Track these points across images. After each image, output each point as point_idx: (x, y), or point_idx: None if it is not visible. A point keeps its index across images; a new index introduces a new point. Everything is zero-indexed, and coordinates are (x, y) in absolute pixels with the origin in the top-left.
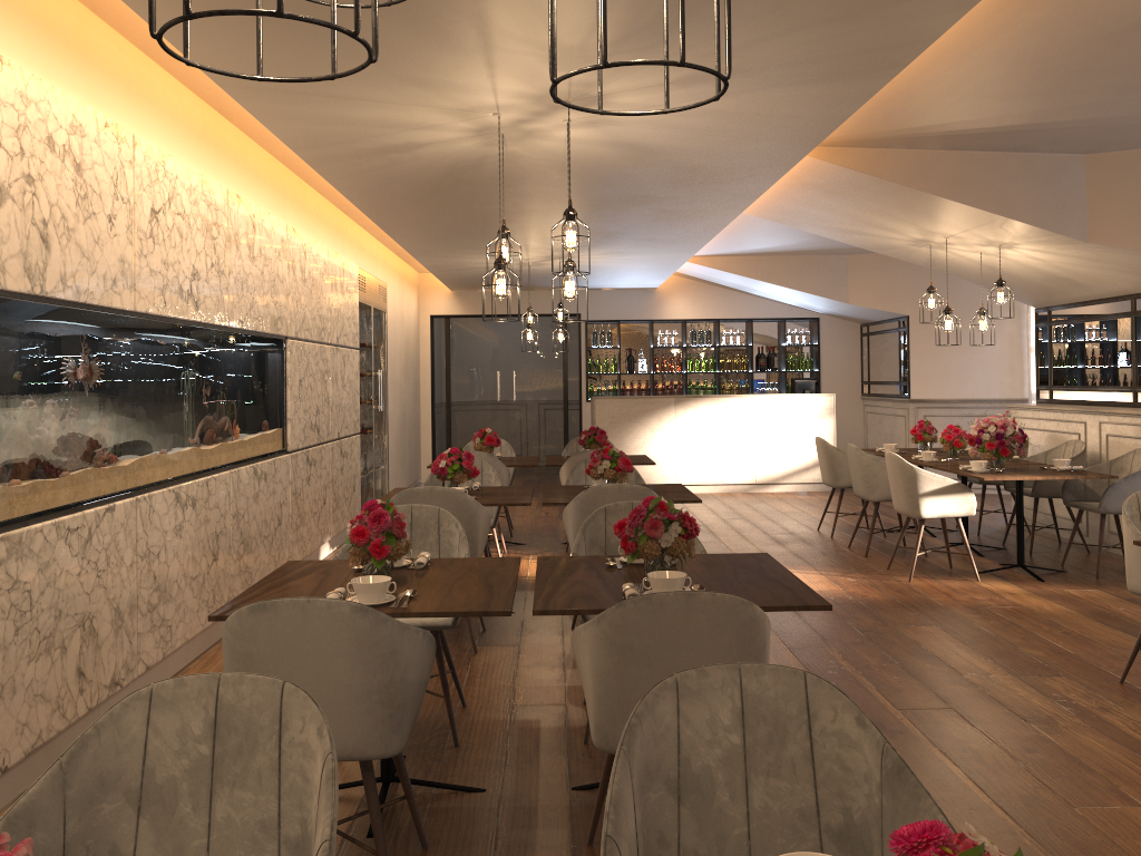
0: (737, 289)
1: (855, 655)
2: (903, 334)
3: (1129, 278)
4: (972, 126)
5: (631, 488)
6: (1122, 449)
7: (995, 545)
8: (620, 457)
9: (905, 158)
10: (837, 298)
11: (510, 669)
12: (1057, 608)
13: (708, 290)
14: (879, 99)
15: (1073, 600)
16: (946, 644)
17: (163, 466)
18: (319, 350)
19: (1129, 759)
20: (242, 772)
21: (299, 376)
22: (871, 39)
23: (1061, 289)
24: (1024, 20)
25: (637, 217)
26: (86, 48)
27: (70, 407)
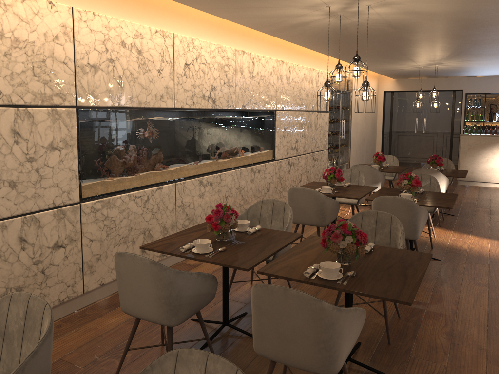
0: None
1: None
2: None
3: None
4: None
5: (400, 199)
6: None
7: None
8: (413, 179)
9: None
10: None
11: None
12: None
13: None
14: None
15: None
16: None
17: (193, 170)
18: (298, 114)
19: None
20: (30, 336)
21: (283, 126)
22: None
23: None
24: None
25: (460, 44)
26: (146, 0)
27: (137, 149)
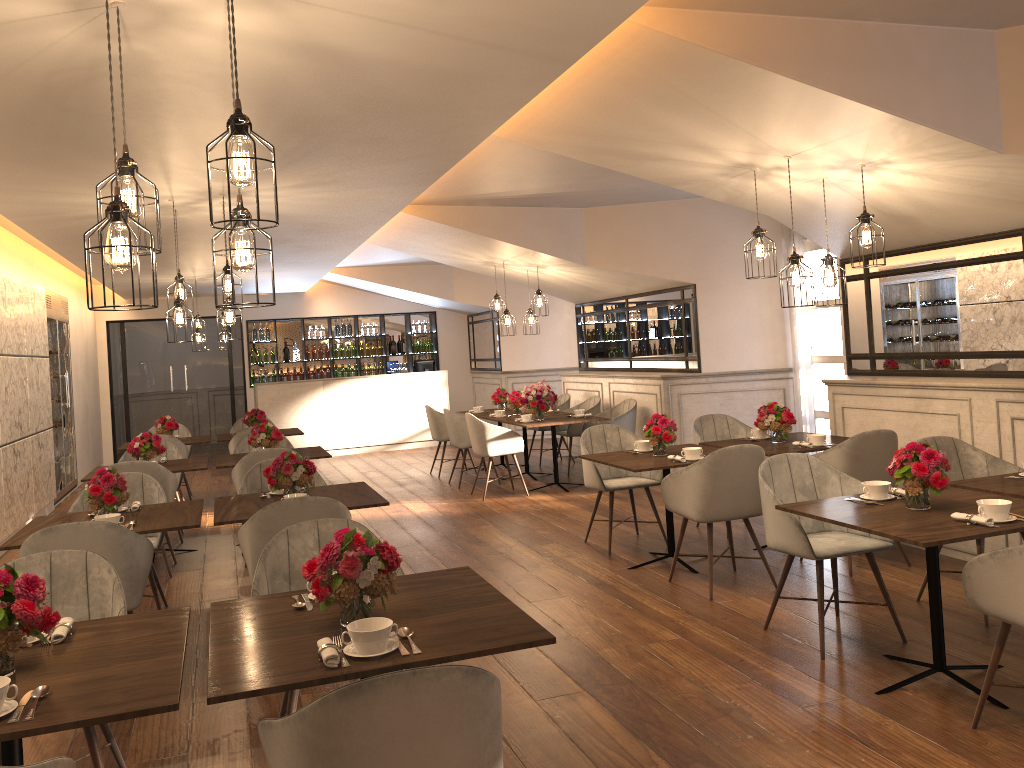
0: (370, 291)
1: (434, 547)
2: (495, 323)
3: (619, 286)
4: (503, 195)
5: (280, 450)
6: (621, 400)
7: (548, 472)
8: (273, 430)
9: (466, 212)
10: (446, 297)
11: (198, 582)
12: (570, 506)
13: (347, 292)
14: (438, 182)
15: (581, 500)
16: (493, 534)
17: None
18: (19, 362)
19: (570, 577)
20: (67, 597)
21: (5, 384)
22: (410, 170)
23: (585, 292)
24: (507, 150)
25: (281, 250)
26: None
27: None
